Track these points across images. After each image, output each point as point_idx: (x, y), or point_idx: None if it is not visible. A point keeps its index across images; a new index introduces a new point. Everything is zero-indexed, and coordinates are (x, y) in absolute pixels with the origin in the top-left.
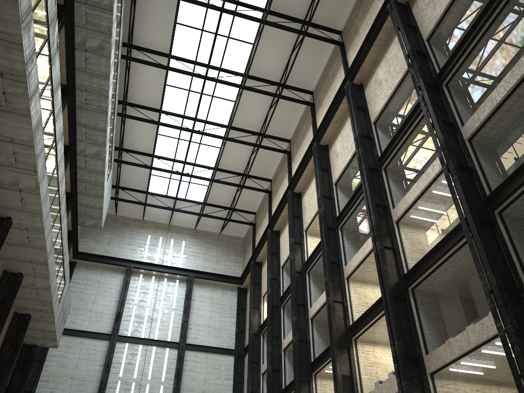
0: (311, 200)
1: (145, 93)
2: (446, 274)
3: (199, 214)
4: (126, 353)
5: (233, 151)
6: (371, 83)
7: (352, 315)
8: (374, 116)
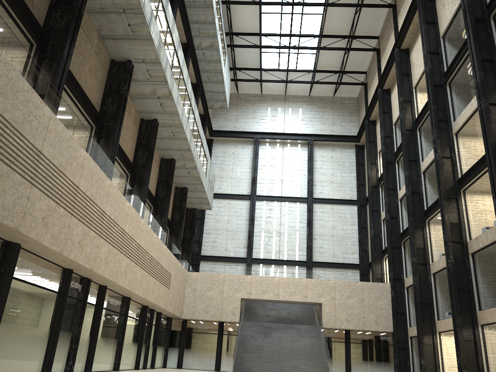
0: (419, 56)
1: None
2: None
3: (311, 82)
4: (265, 209)
5: (336, 15)
6: None
7: (461, 169)
8: None
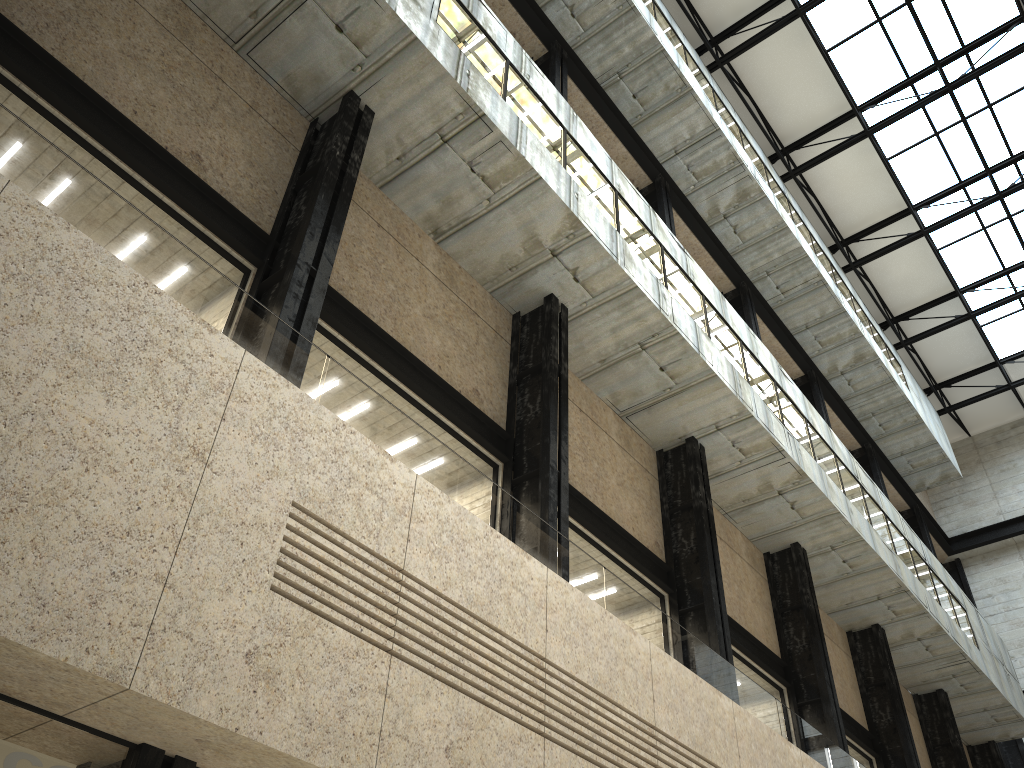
0: None
1: (862, 202)
2: None
3: None
4: None
5: None
6: None
7: None
8: None
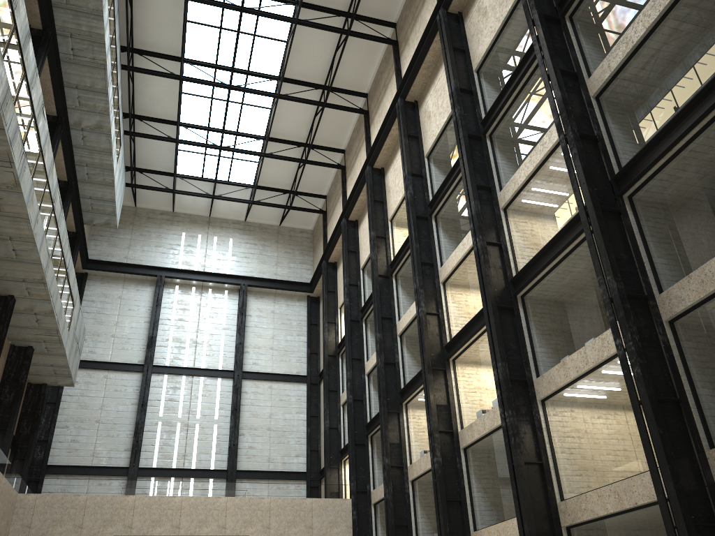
0: (397, 178)
1: (157, 34)
2: (564, 277)
3: (249, 201)
4: (166, 388)
5: (289, 113)
6: (473, 12)
7: (450, 331)
8: (477, 61)
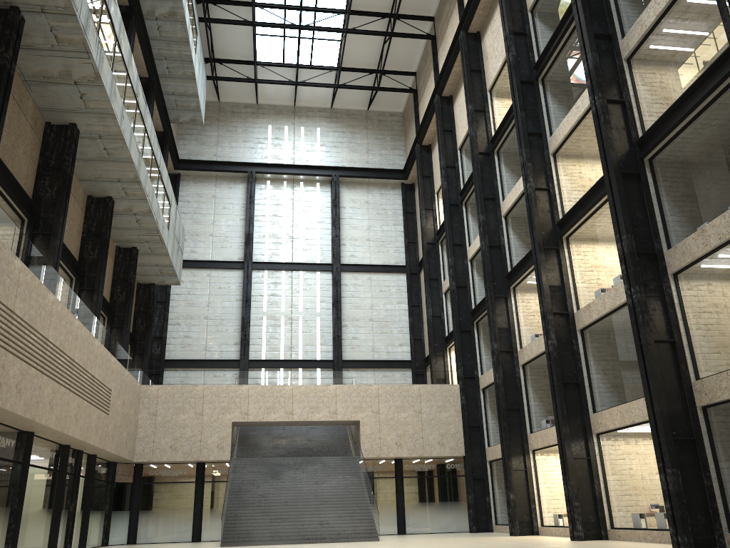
0: (496, 42)
1: None
2: (704, 132)
3: (334, 85)
4: (267, 283)
5: None
6: None
7: (562, 206)
8: None
